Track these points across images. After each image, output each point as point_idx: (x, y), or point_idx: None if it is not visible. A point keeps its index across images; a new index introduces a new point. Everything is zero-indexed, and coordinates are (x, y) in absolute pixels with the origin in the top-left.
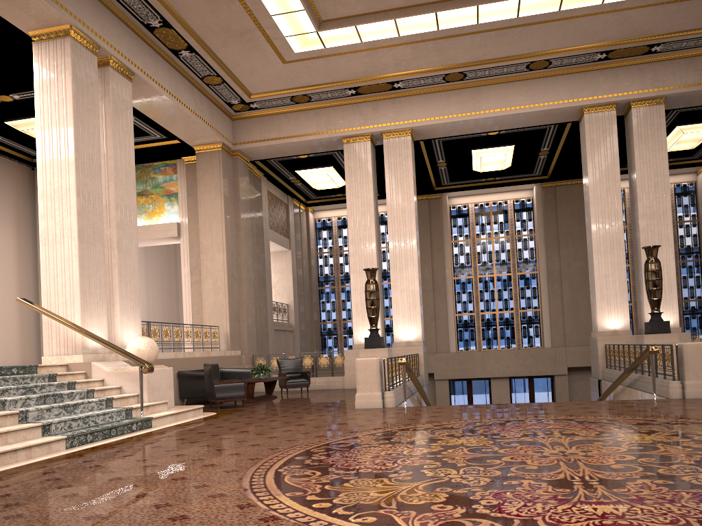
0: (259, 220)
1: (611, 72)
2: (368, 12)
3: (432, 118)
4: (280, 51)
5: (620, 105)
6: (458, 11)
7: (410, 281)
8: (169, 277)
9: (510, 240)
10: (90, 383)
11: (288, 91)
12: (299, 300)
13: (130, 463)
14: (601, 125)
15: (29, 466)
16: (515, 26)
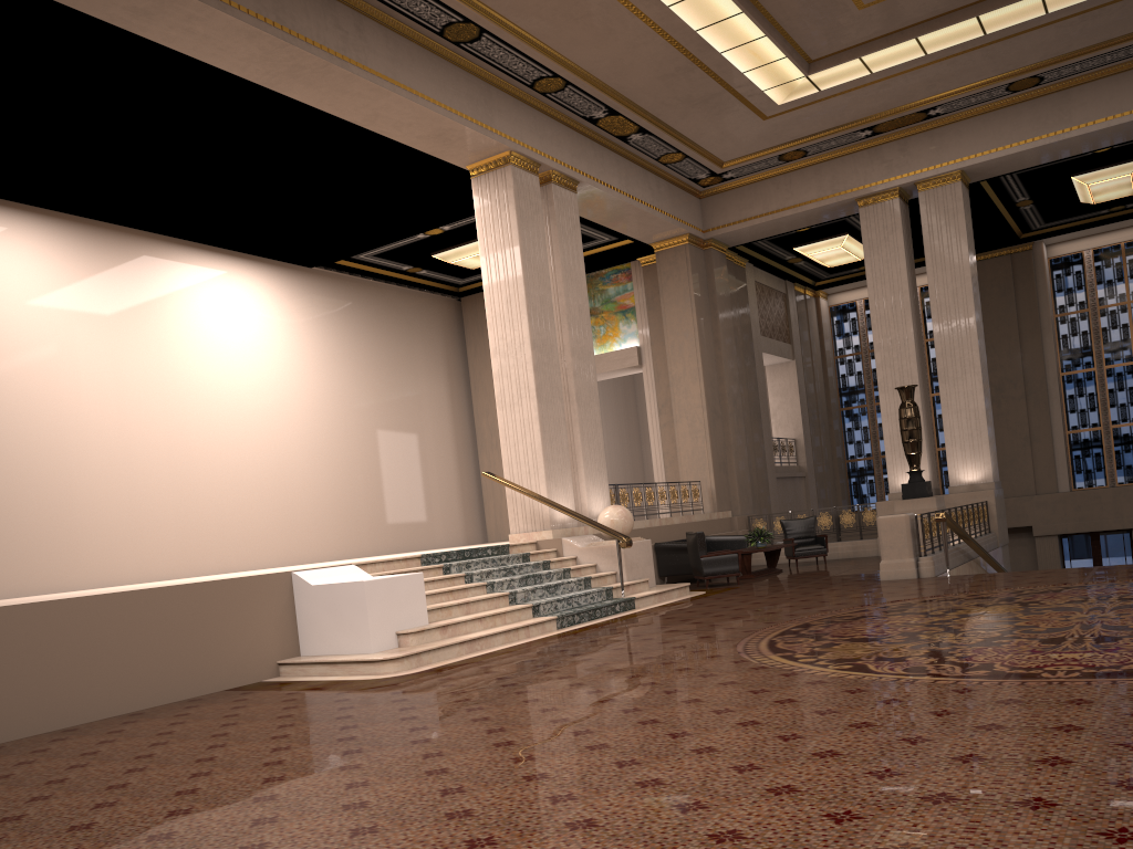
0: (745, 327)
1: None
2: (876, 37)
3: (992, 149)
4: (758, 107)
5: None
6: (1012, 7)
7: (971, 396)
8: (627, 413)
9: None
10: (564, 562)
11: (774, 149)
12: (812, 431)
13: (626, 638)
14: None
15: (533, 643)
16: (1111, 2)
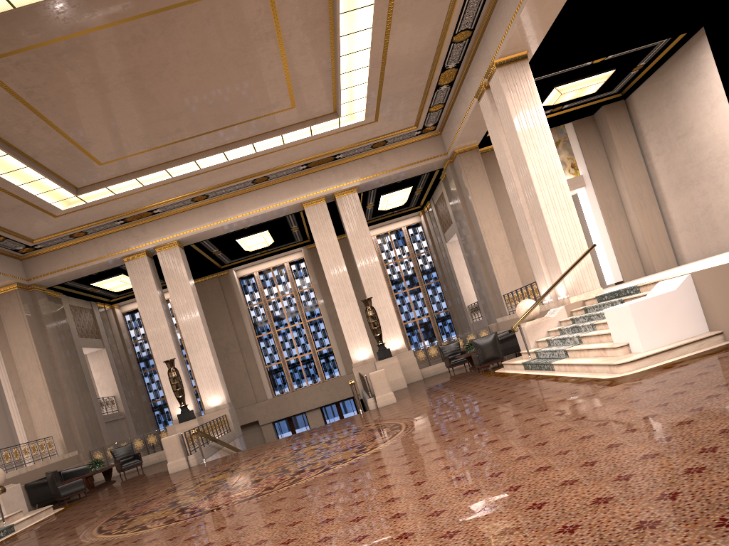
0: (68, 334)
1: (314, 175)
2: (113, 177)
3: (191, 230)
4: (50, 211)
5: (328, 196)
6: (182, 166)
7: (206, 359)
8: None
9: (294, 295)
10: None
11: (66, 232)
12: (125, 389)
13: None
14: (318, 214)
15: None
16: (230, 164)
